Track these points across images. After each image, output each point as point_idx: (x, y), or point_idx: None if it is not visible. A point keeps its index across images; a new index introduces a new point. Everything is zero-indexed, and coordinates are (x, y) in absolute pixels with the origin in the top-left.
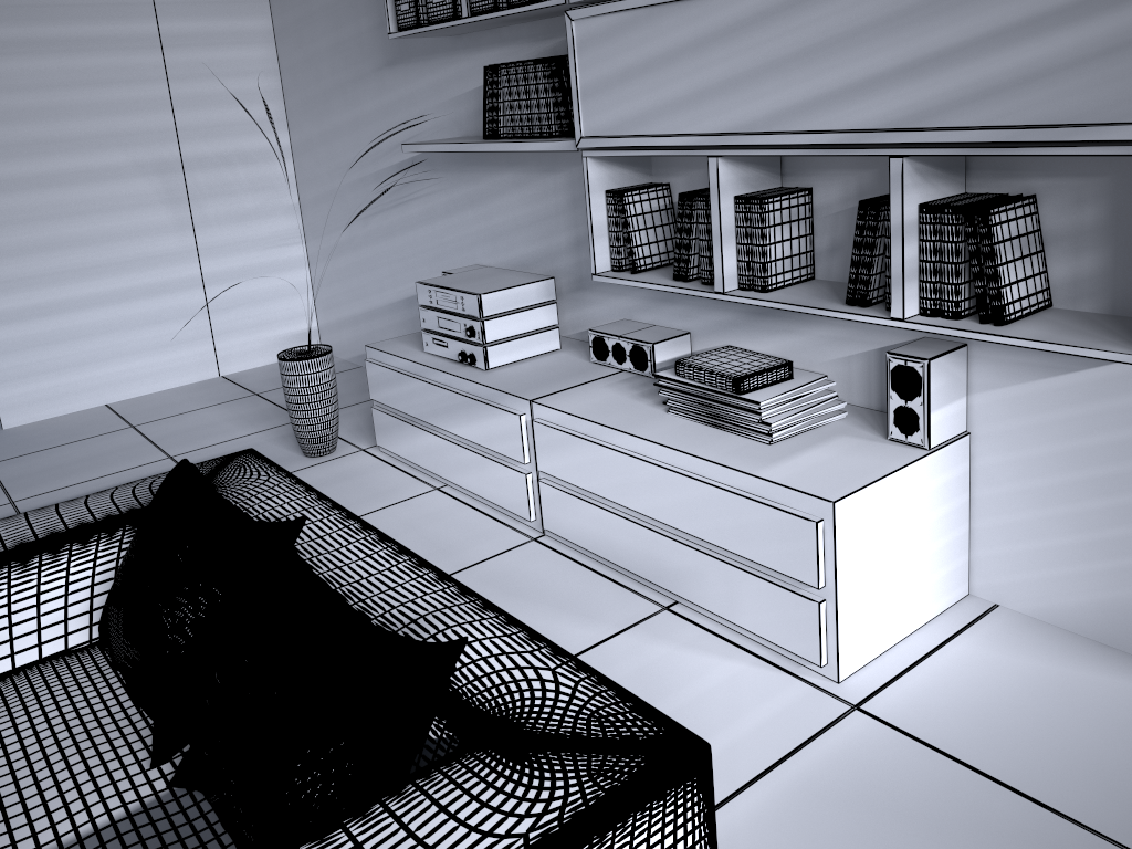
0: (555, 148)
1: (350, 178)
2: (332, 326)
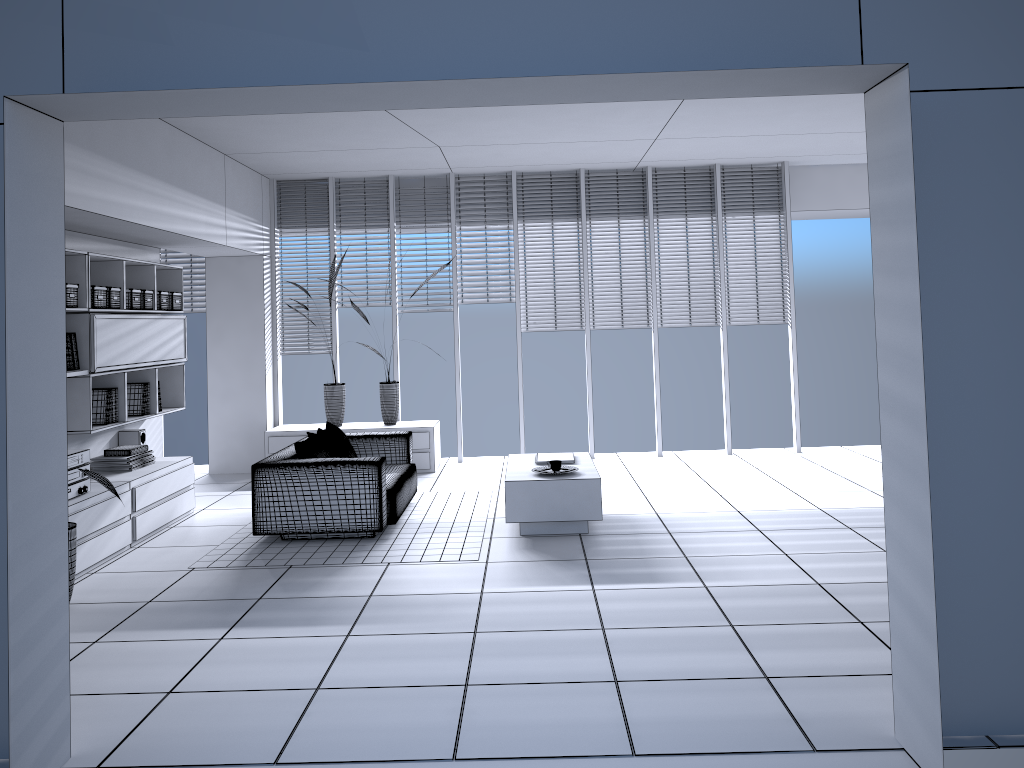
0: (80, 374)
1: None
2: None
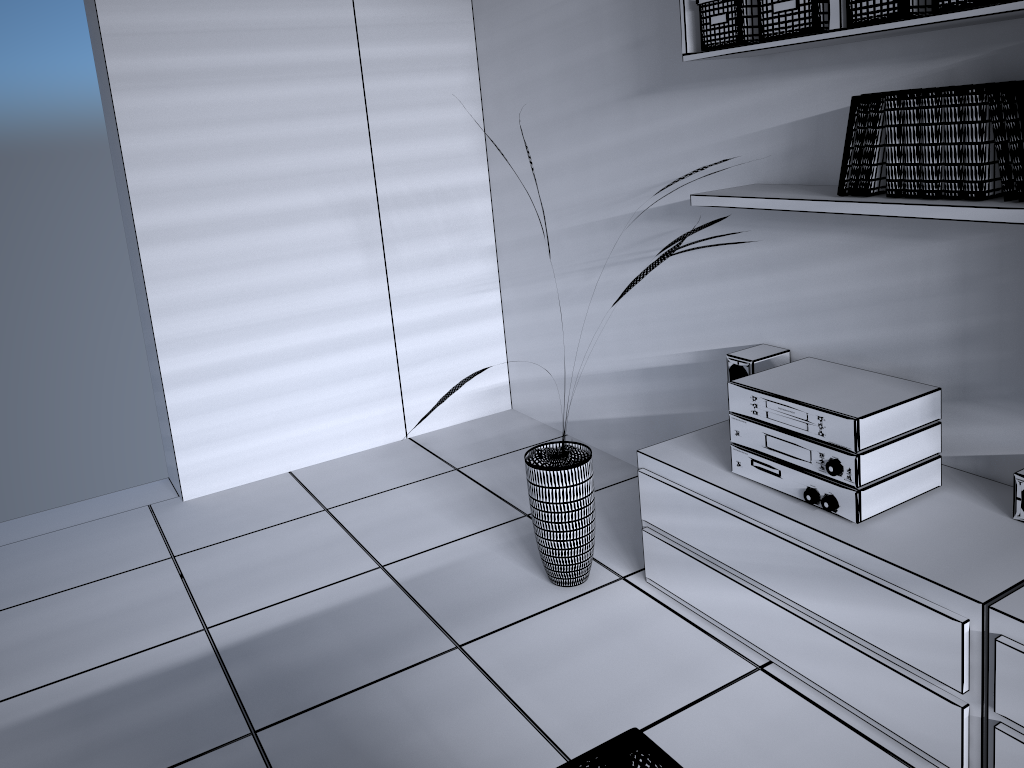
0: (1011, 219)
1: (571, 223)
2: (528, 384)
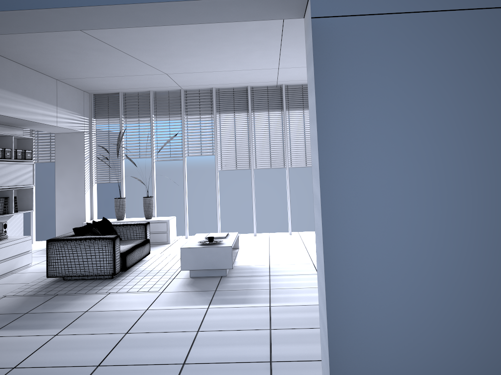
0: None
1: None
2: None
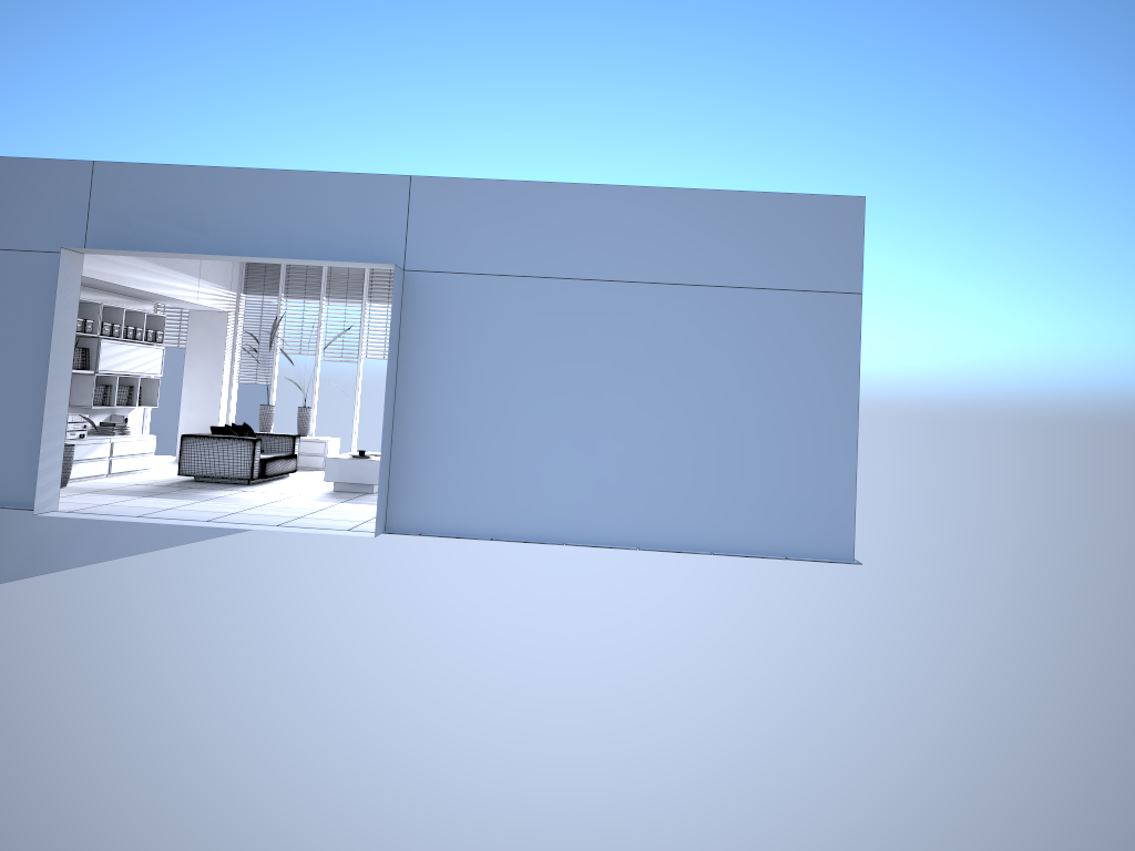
0: (89, 372)
1: None
2: None
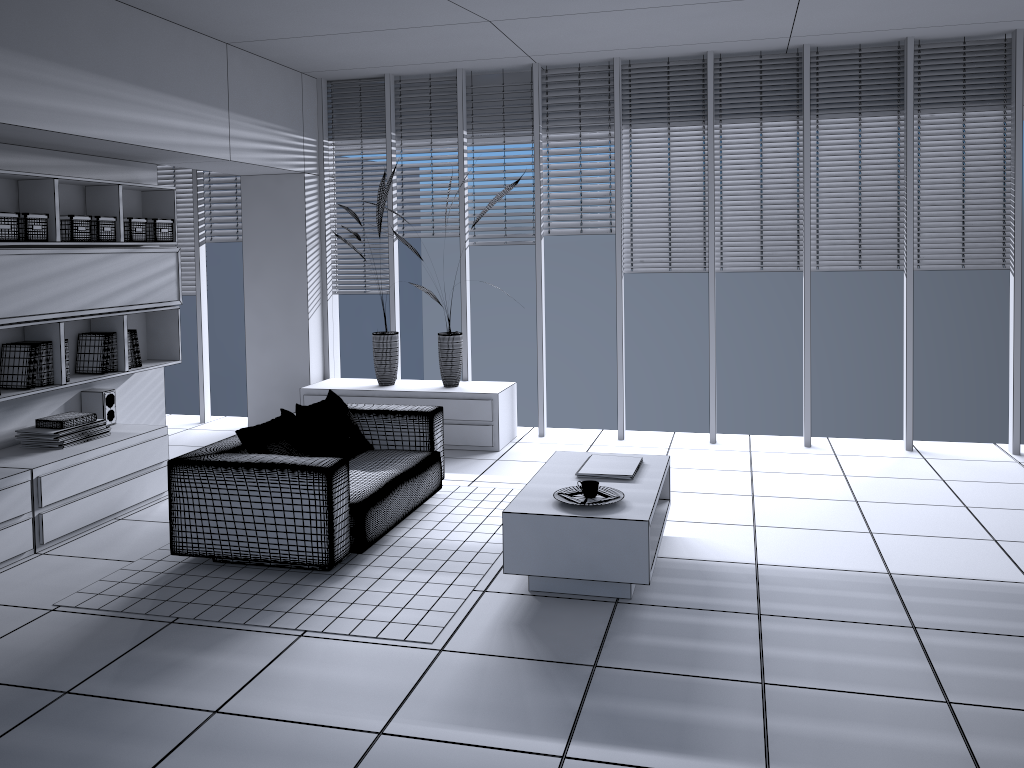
0: None
1: None
2: None
